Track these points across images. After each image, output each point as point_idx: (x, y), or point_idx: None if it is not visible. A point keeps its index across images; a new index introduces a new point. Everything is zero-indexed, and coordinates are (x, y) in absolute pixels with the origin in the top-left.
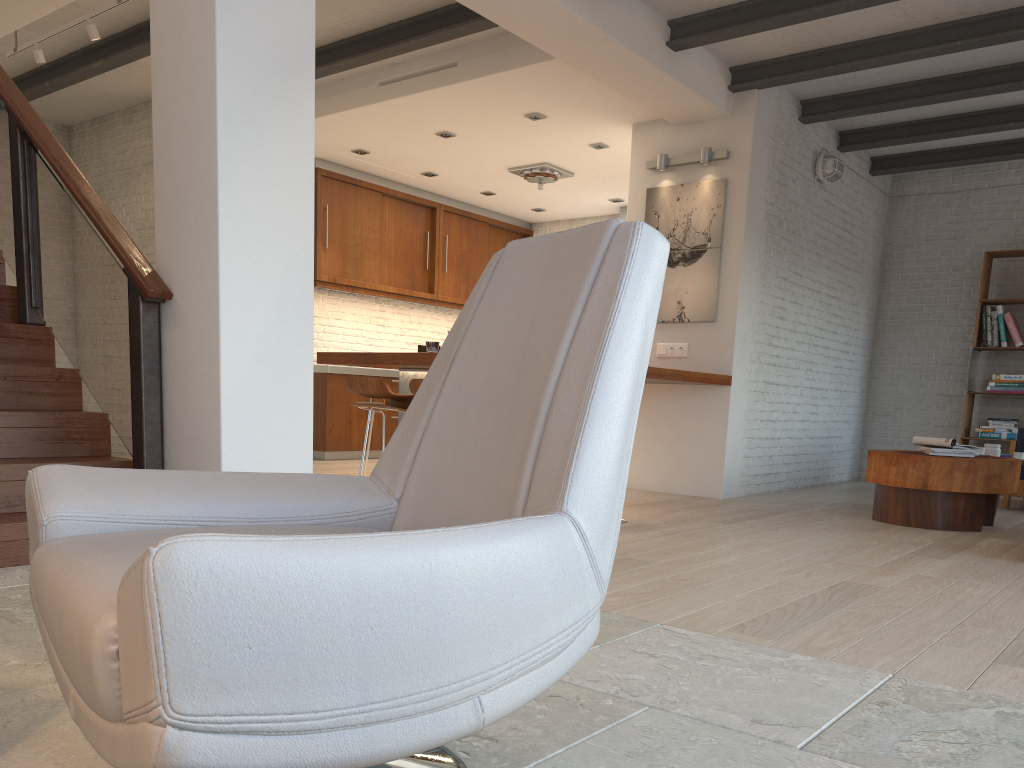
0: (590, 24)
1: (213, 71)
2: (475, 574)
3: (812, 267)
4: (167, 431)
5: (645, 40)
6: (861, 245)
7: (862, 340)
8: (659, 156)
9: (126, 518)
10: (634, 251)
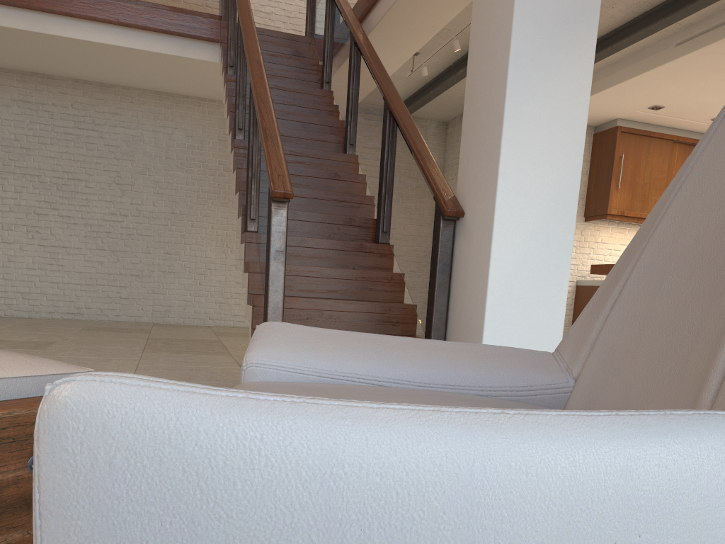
0: None
1: (509, 30)
2: (562, 492)
3: None
4: (450, 318)
5: None
6: None
7: None
8: None
9: (310, 371)
10: None
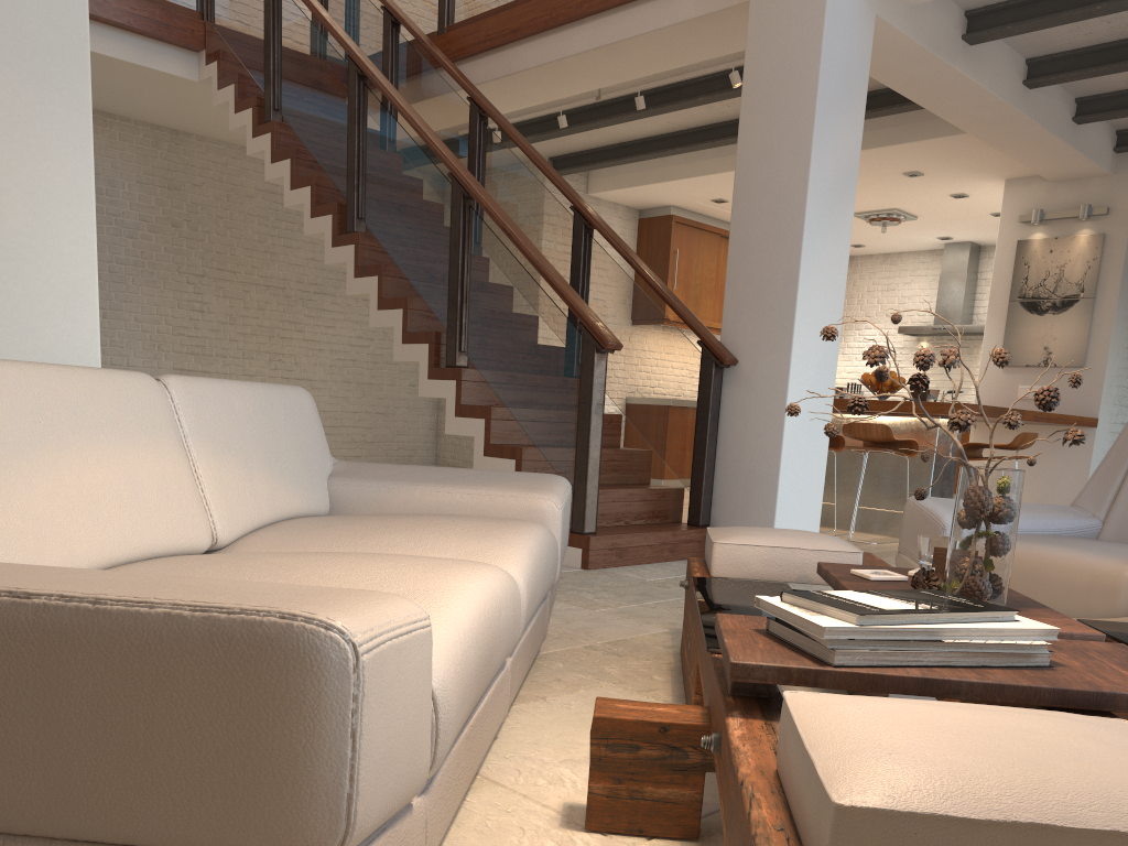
0: (1021, 113)
1: (803, 197)
2: None
3: None
4: (718, 466)
5: (1057, 119)
6: None
7: None
8: (1035, 211)
9: None
10: None
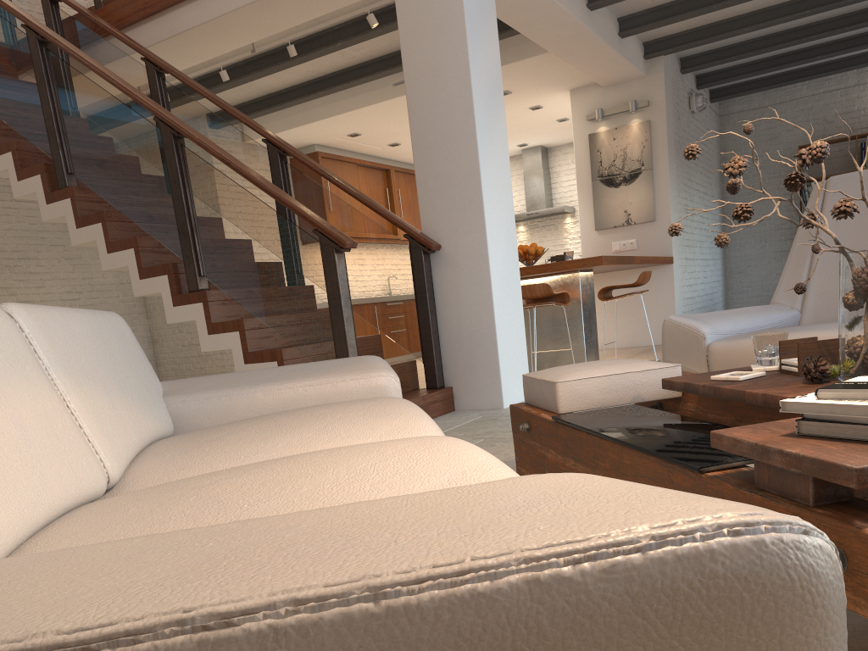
0: (590, 30)
1: (470, 101)
2: None
3: (695, 174)
4: (442, 336)
5: (610, 34)
6: (711, 153)
7: (718, 221)
8: (597, 110)
9: (720, 332)
10: None
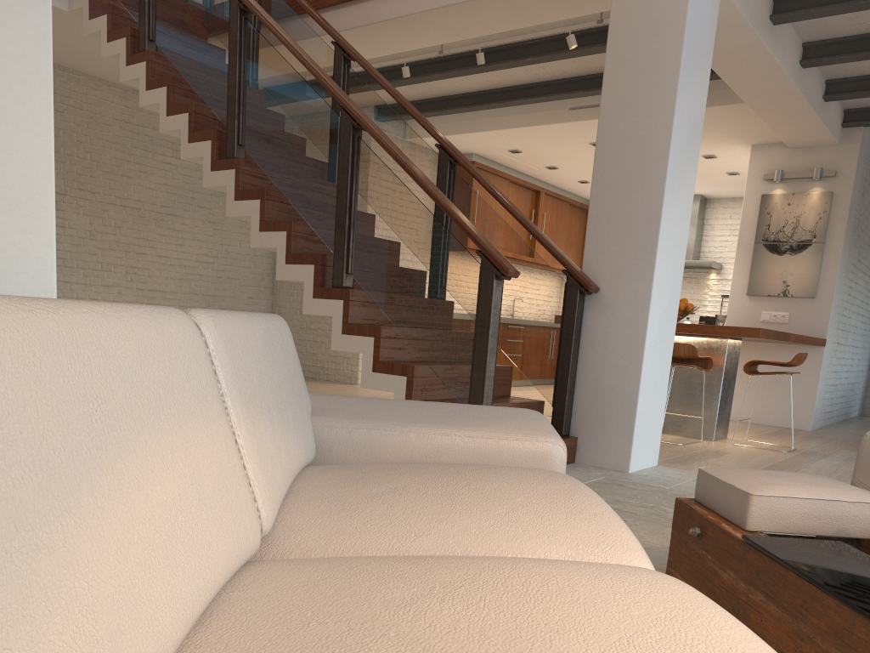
0: (797, 88)
1: (667, 144)
2: None
3: (865, 255)
4: (578, 382)
5: (815, 95)
6: None
7: None
8: (777, 171)
9: None
10: None
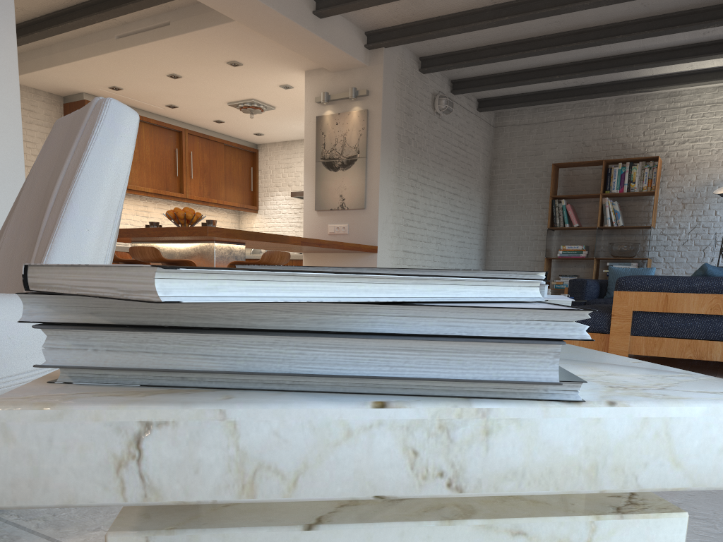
0: None
1: None
2: None
3: (436, 173)
4: None
5: (295, 9)
6: (474, 159)
7: (479, 224)
8: (322, 93)
9: None
10: (102, 117)
